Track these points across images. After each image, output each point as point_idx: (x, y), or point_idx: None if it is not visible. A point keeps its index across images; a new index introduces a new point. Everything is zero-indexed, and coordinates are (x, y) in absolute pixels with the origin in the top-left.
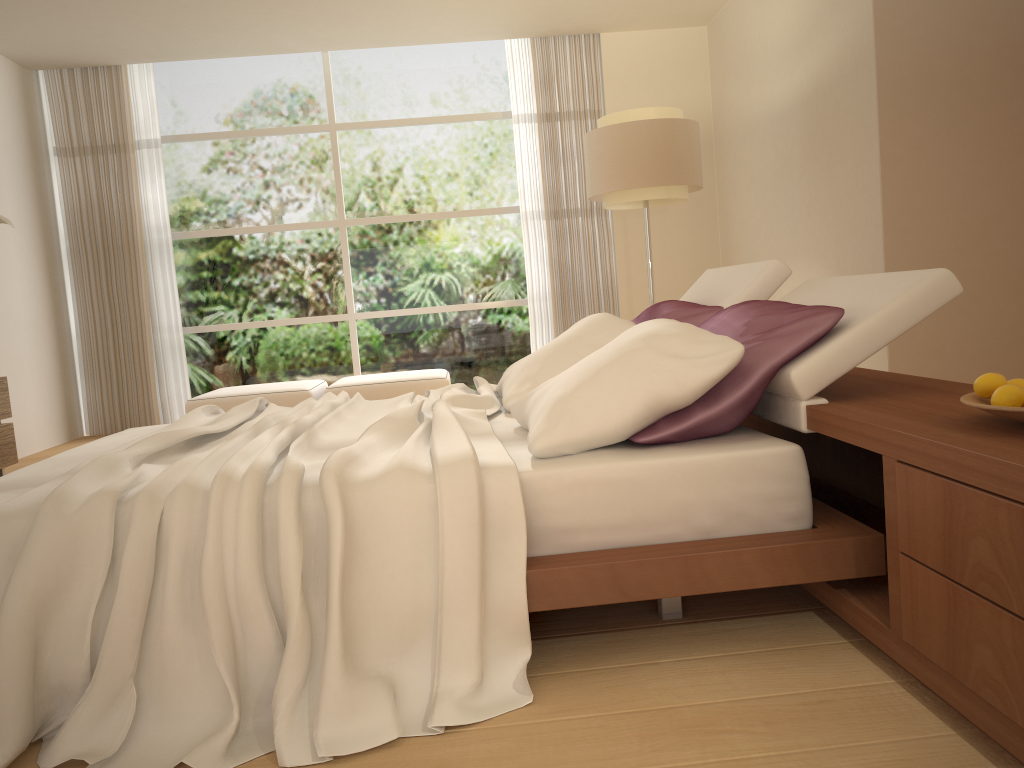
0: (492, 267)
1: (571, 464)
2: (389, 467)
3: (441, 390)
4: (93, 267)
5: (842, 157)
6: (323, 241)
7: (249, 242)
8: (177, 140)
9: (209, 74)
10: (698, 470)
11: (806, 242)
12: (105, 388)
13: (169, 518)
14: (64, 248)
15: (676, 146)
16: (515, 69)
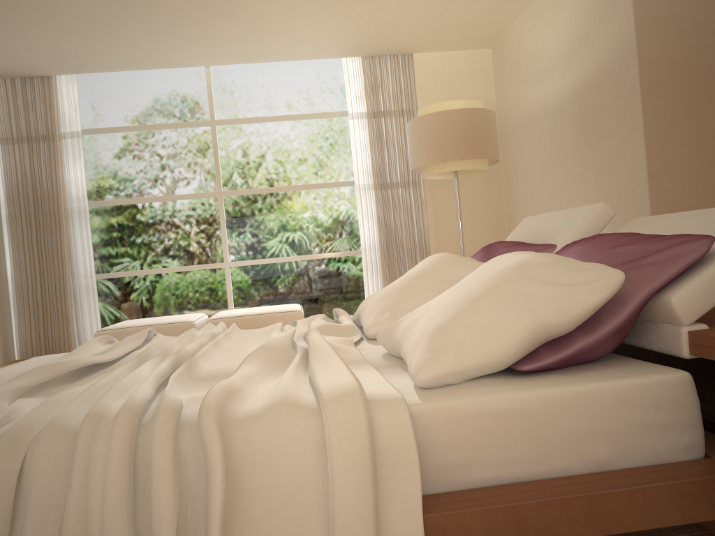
0: (334, 226)
1: (460, 395)
2: (271, 402)
3: (305, 320)
4: (26, 228)
5: (610, 135)
6: (205, 208)
7: (148, 209)
8: (94, 132)
9: (119, 83)
10: (591, 399)
11: (579, 202)
12: (33, 322)
13: (31, 465)
14: (4, 214)
15: (480, 129)
16: (350, 80)
